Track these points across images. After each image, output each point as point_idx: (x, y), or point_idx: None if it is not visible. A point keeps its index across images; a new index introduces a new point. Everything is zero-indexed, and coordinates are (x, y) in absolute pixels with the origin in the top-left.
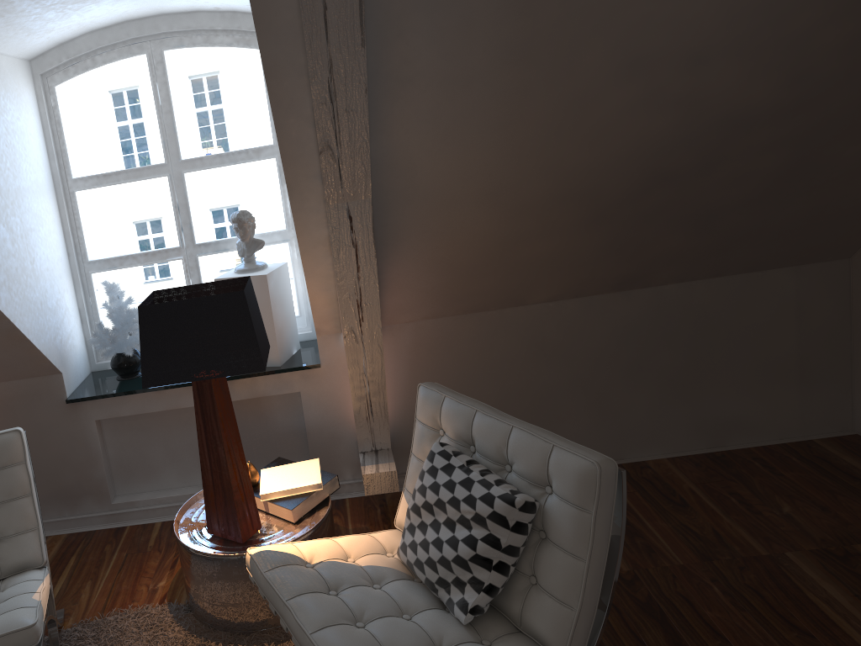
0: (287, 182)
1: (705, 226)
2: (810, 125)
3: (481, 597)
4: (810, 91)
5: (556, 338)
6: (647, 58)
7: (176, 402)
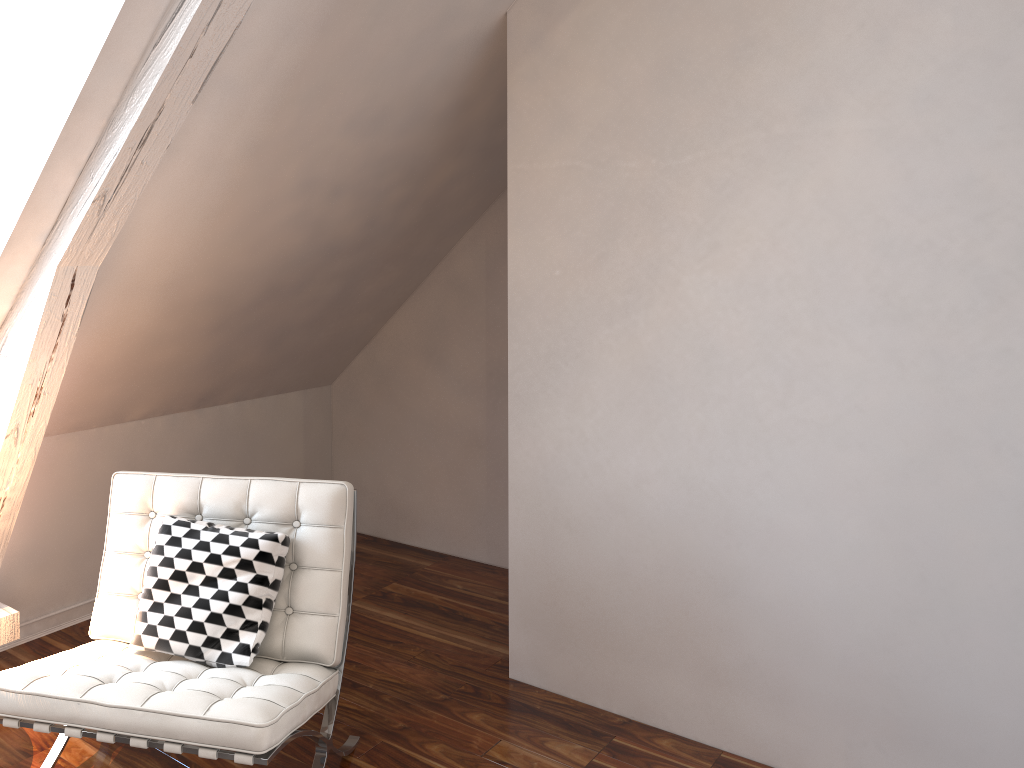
0: (12, 236)
1: (276, 344)
2: (360, 262)
3: (259, 635)
4: (371, 234)
5: (145, 457)
6: (315, 181)
7: None
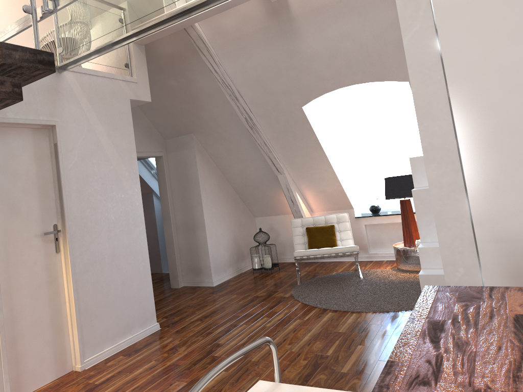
0: None
1: None
2: None
3: None
4: None
5: None
6: None
7: (393, 220)
